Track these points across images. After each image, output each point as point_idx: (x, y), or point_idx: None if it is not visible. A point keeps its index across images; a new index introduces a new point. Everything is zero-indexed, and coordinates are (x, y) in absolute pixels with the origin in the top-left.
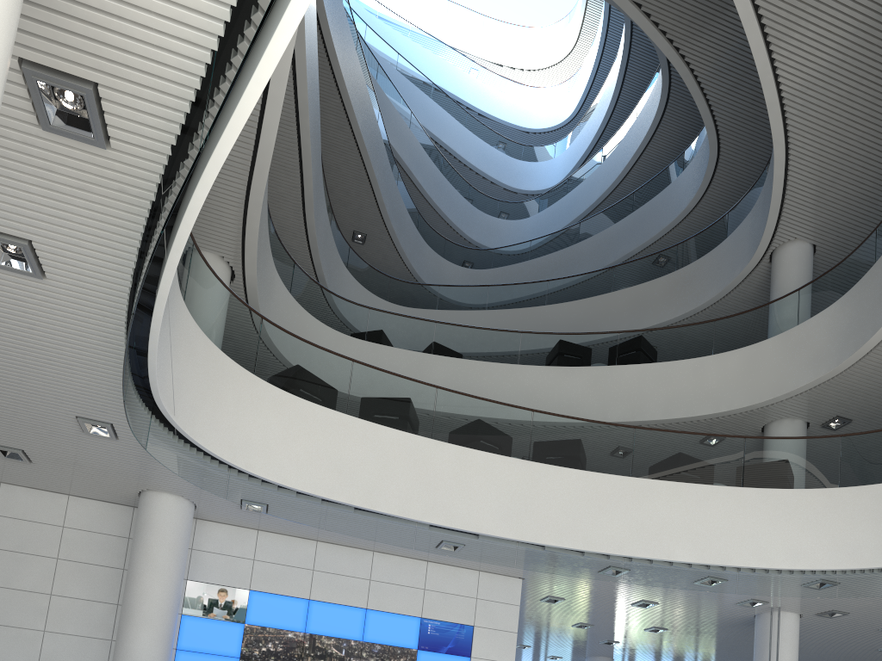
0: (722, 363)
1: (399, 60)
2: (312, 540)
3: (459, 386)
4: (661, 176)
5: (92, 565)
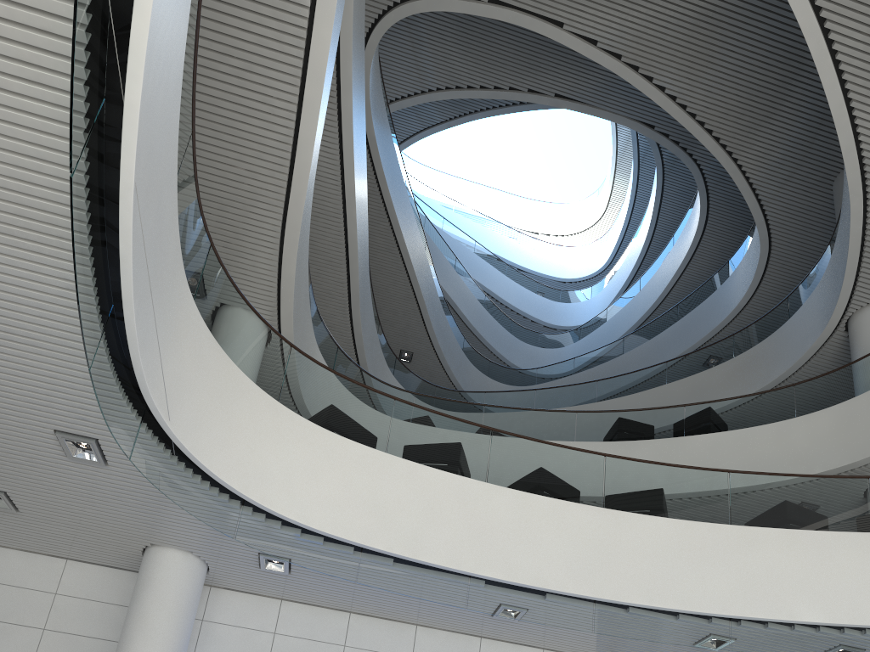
0: (809, 424)
1: (444, 223)
2: (344, 612)
3: None
4: (705, 286)
5: (83, 637)
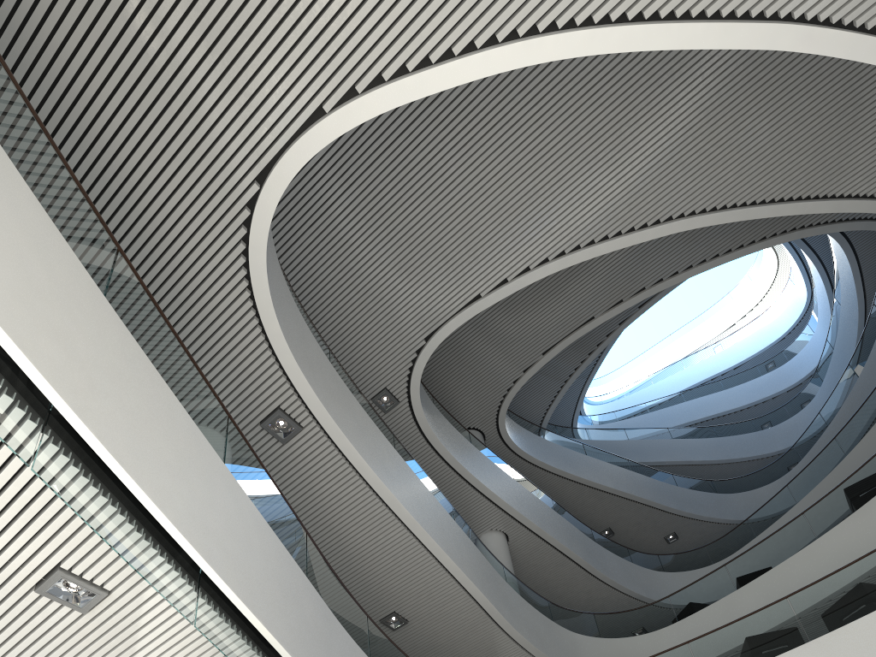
0: None
1: (647, 405)
2: None
3: (773, 597)
4: None
5: None
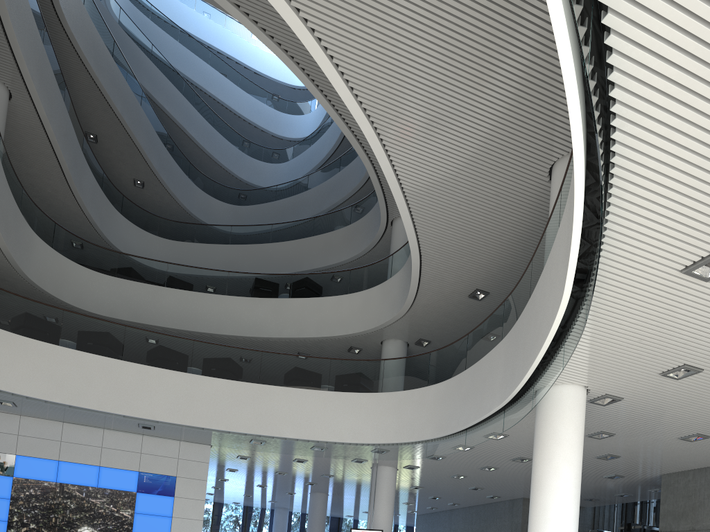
0: (351, 300)
1: (180, 33)
2: (59, 422)
3: (183, 310)
4: None
5: None
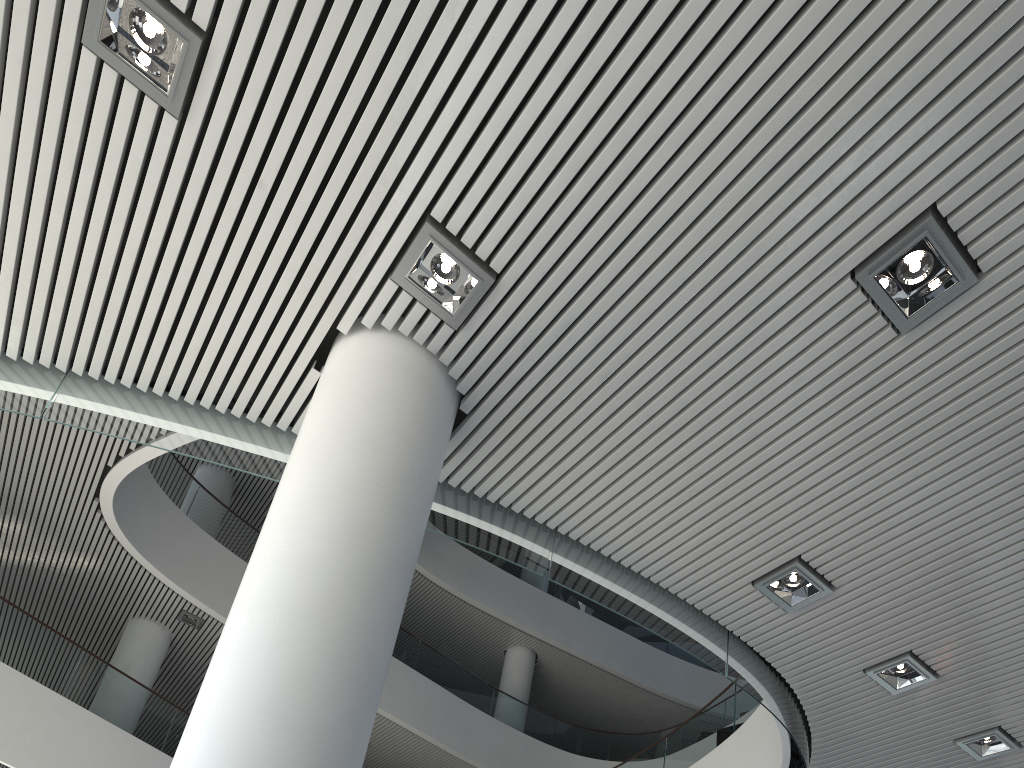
0: None
1: None
2: None
3: None
4: None
5: None
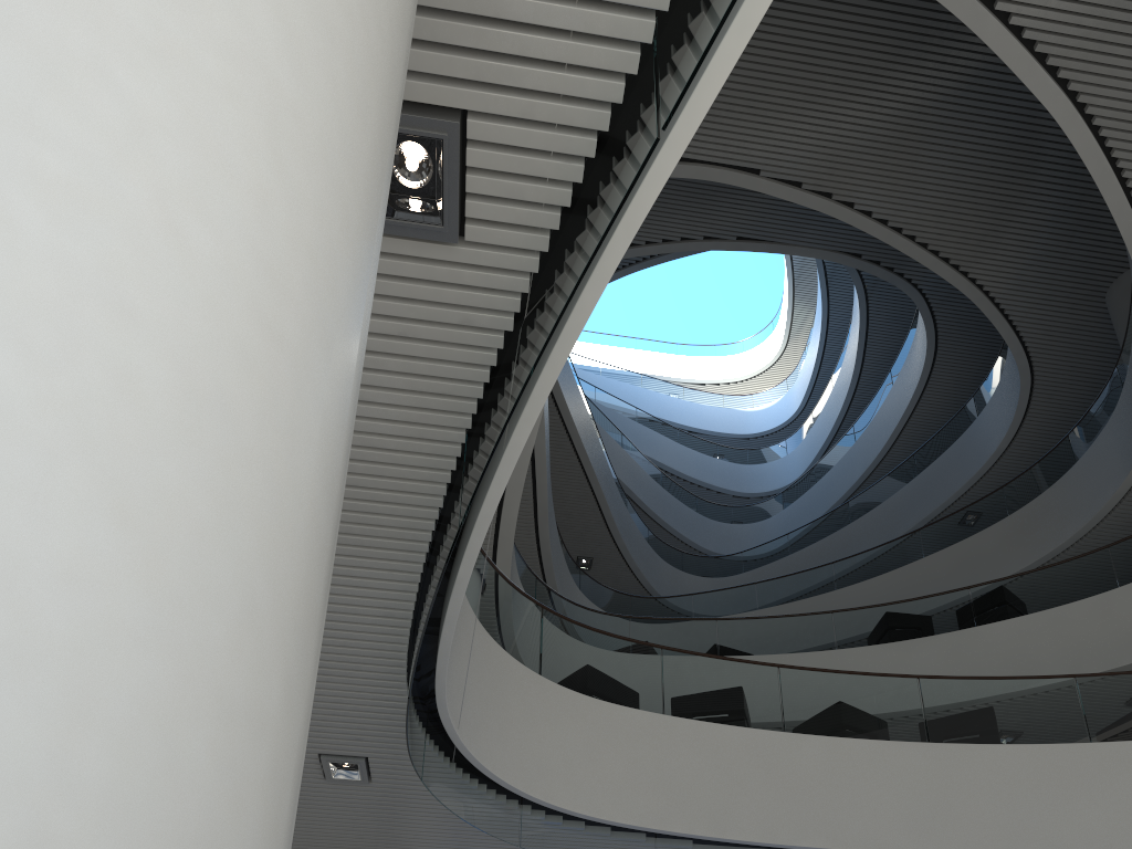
0: None
1: (597, 393)
2: None
3: None
4: (947, 429)
5: None
